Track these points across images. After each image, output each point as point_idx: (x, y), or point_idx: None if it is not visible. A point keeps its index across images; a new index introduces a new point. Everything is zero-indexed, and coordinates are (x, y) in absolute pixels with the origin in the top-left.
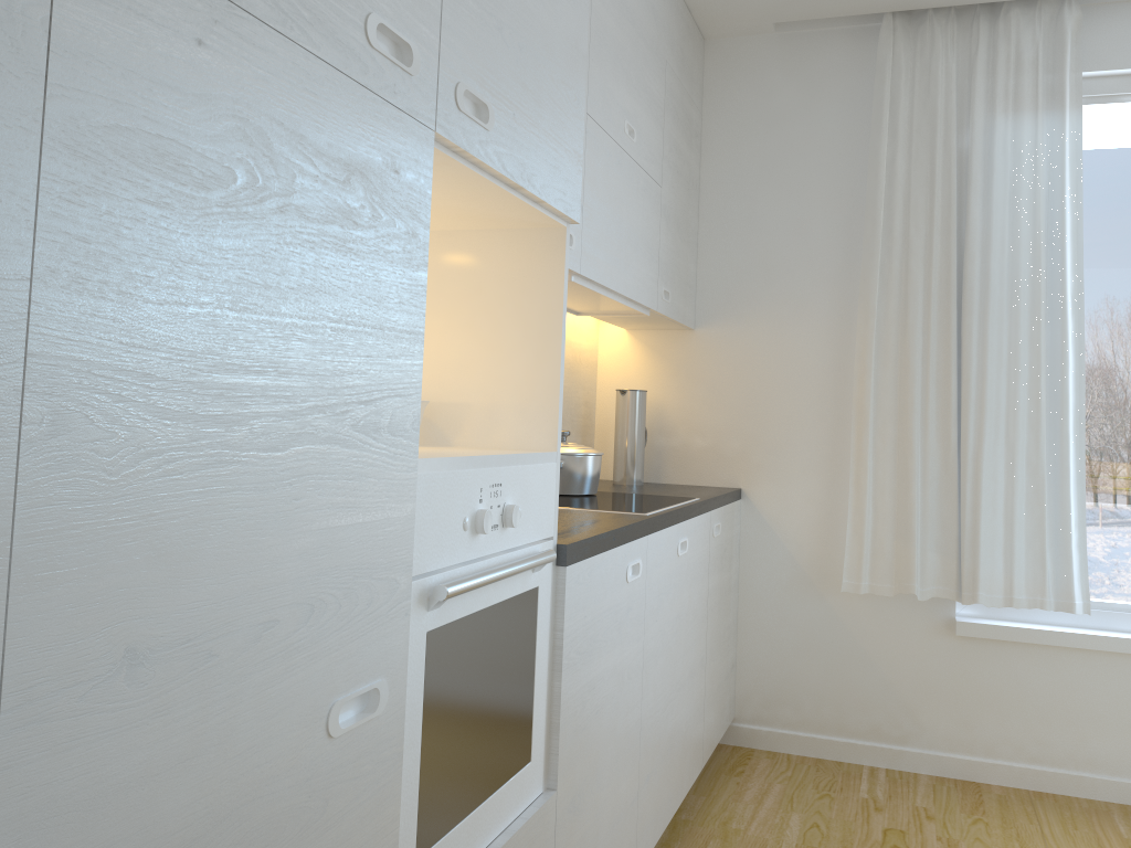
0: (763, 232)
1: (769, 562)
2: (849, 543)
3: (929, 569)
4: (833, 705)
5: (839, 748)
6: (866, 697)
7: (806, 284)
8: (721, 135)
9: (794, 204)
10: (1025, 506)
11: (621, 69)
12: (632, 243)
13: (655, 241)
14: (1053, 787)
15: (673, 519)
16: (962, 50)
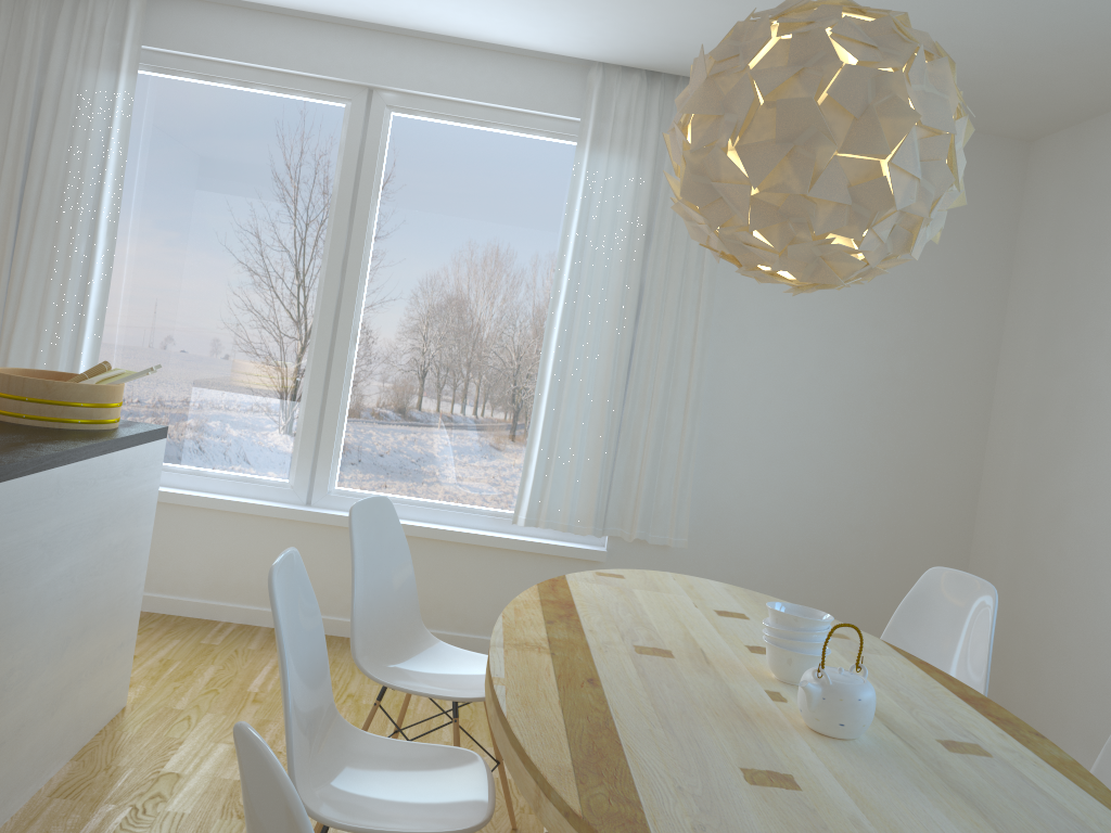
0: None
1: None
2: None
3: None
4: None
5: None
6: None
7: None
8: None
9: None
10: None
11: None
12: None
13: None
14: None
15: None
16: (56, 5)
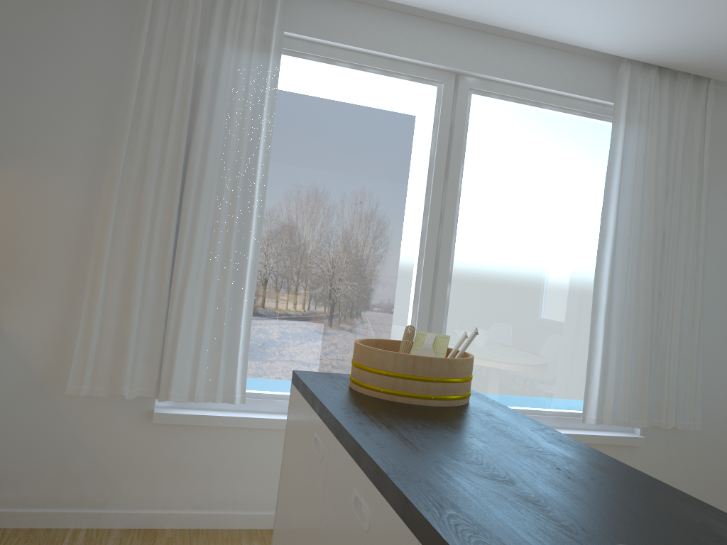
0: (34, 95)
1: (7, 370)
2: (77, 356)
3: (138, 375)
4: (50, 483)
5: (51, 517)
6: (78, 474)
7: (67, 144)
8: (5, 4)
9: (65, 77)
10: (211, 329)
11: None
12: None
13: None
14: (207, 524)
15: None
16: None
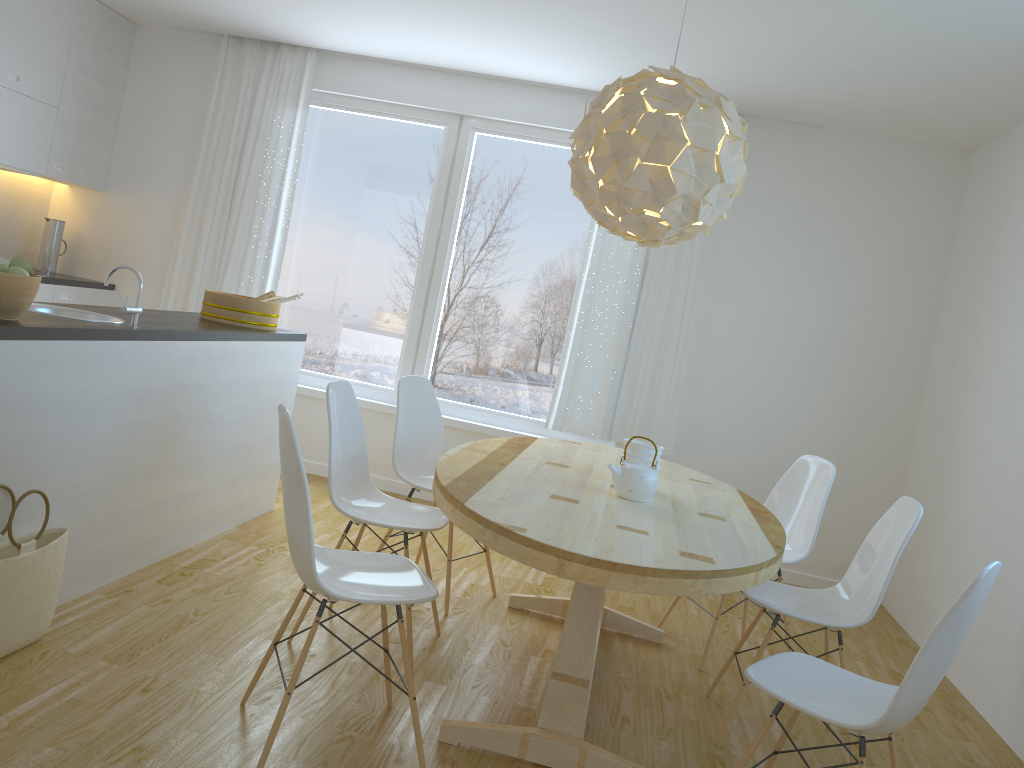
0: (149, 143)
1: None
2: None
3: None
4: None
5: None
6: None
7: (166, 177)
8: (137, 83)
9: (168, 131)
10: None
11: (4, 45)
12: (12, 136)
13: (47, 137)
14: None
15: None
16: (261, 63)
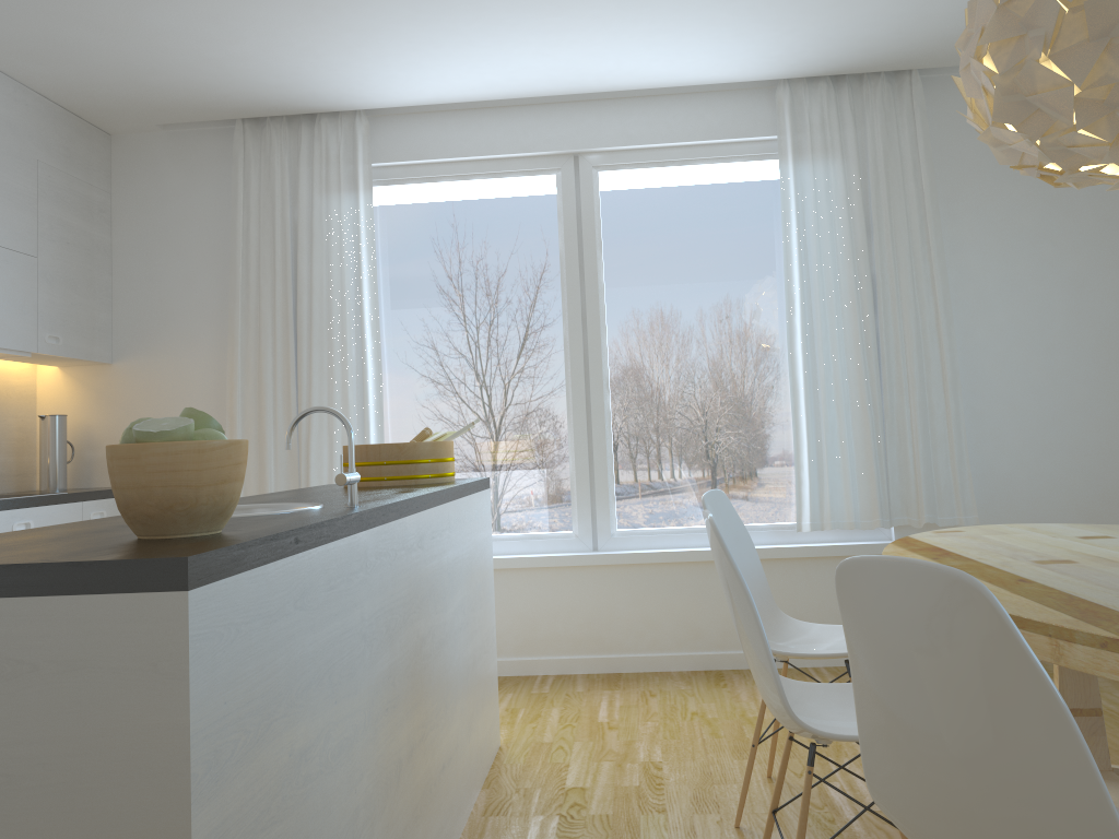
0: (162, 285)
1: None
2: None
3: None
4: None
5: None
6: None
7: (195, 323)
8: (127, 210)
9: (183, 263)
10: None
11: None
12: None
13: (30, 299)
14: None
15: (1, 506)
16: (294, 147)
